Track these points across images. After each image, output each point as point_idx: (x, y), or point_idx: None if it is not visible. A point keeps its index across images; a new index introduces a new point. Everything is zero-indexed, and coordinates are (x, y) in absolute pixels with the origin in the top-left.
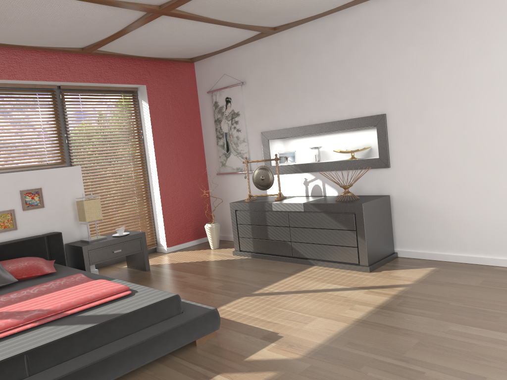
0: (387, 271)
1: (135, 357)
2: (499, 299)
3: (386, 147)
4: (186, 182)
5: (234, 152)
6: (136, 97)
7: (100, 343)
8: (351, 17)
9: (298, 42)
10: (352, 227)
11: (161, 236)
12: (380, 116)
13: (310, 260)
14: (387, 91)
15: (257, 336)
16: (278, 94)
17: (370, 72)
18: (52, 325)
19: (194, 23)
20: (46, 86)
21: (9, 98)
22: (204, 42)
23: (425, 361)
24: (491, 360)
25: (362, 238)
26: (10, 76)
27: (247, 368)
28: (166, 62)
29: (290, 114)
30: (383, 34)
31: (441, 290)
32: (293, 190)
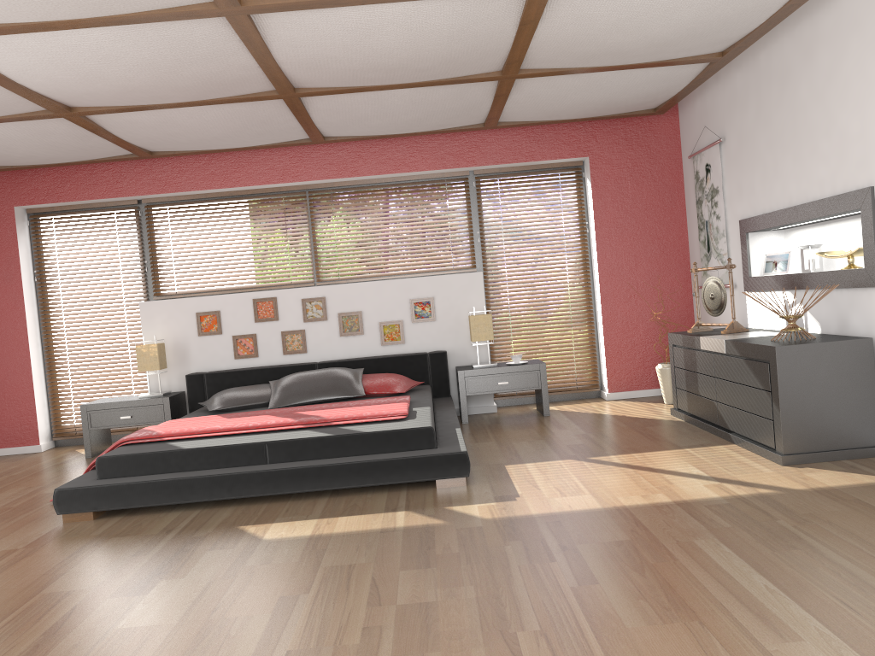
0: (813, 469)
1: (353, 475)
2: (866, 534)
3: (872, 248)
4: (649, 298)
5: (715, 252)
6: (581, 175)
7: (334, 454)
8: (830, 14)
9: (775, 66)
10: (767, 386)
11: (604, 376)
12: (865, 190)
13: (730, 434)
14: (874, 144)
15: (497, 494)
16: (756, 156)
17: (854, 112)
18: (312, 430)
19: (574, 76)
20: (456, 173)
21: (414, 192)
22: (623, 92)
23: (580, 555)
24: (647, 576)
25: (777, 406)
26: (410, 168)
27: (432, 513)
28: (626, 118)
29: (769, 190)
30: (868, 40)
31: (815, 505)
32: (774, 320)
